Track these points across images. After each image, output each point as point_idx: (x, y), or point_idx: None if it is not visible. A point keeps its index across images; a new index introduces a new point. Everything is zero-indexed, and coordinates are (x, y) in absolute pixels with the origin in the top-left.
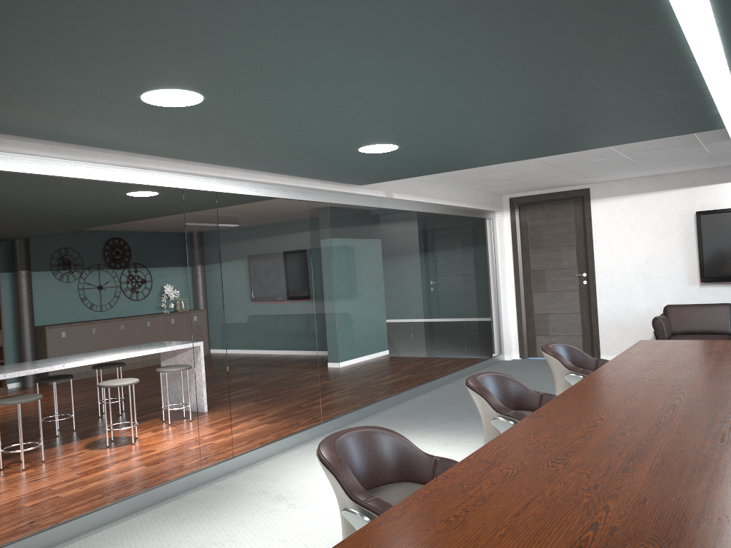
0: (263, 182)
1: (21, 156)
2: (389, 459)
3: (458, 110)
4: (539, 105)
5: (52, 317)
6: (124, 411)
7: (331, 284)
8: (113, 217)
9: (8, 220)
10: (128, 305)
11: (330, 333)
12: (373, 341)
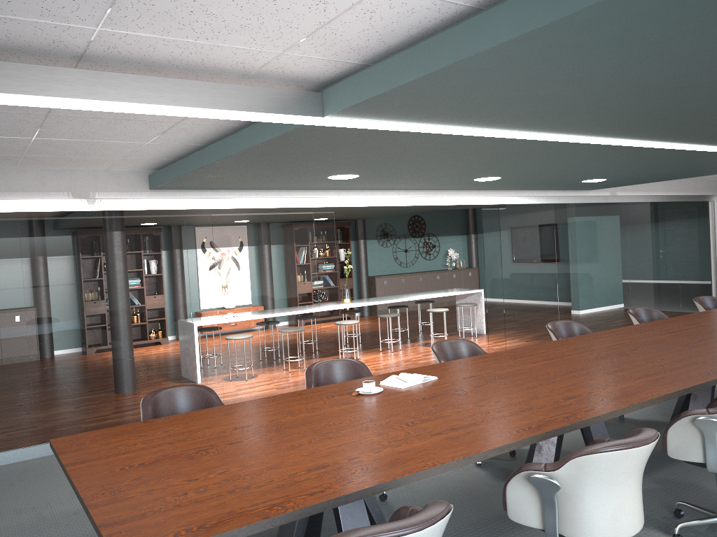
0: (525, 196)
1: (413, 198)
2: (577, 333)
3: (631, 170)
4: (679, 165)
5: (377, 271)
6: (433, 331)
7: (568, 255)
8: (426, 208)
9: (368, 212)
10: (423, 263)
11: (566, 286)
12: (598, 293)
